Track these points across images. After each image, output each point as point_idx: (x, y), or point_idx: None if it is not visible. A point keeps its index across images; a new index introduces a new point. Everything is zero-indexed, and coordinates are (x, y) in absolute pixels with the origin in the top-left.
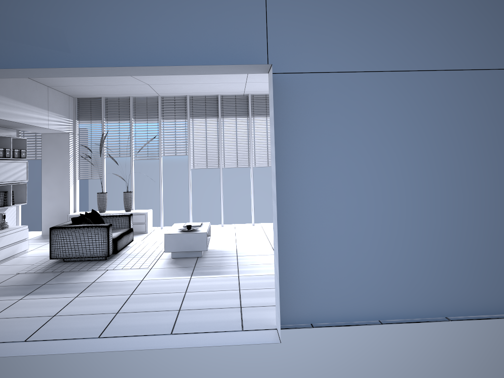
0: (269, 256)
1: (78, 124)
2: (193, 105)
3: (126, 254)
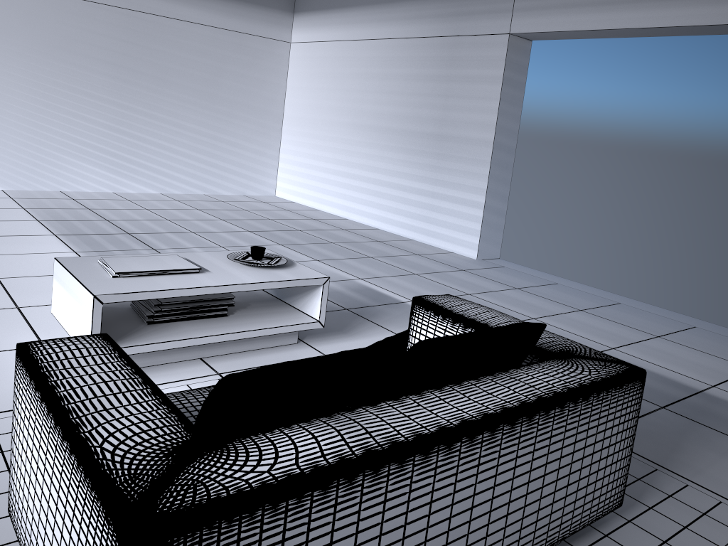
0: None
1: None
2: None
3: None
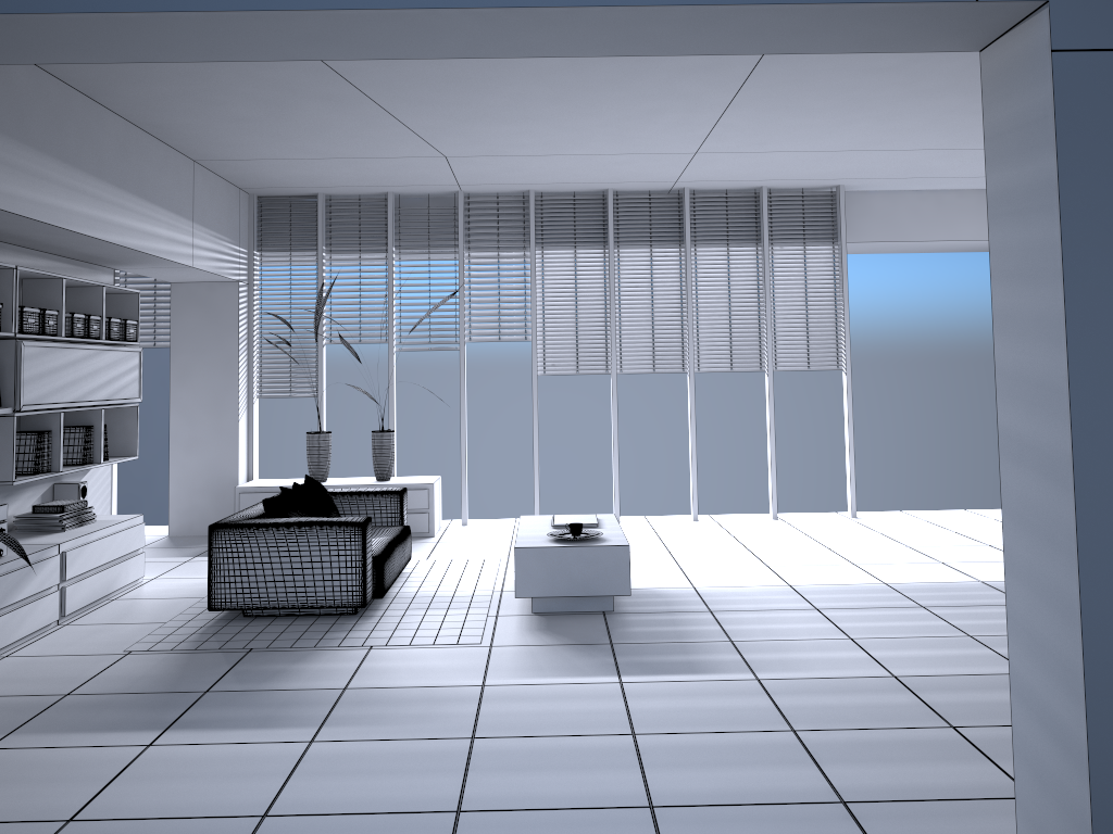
0: (803, 613)
1: (258, 260)
2: (543, 215)
3: (405, 598)
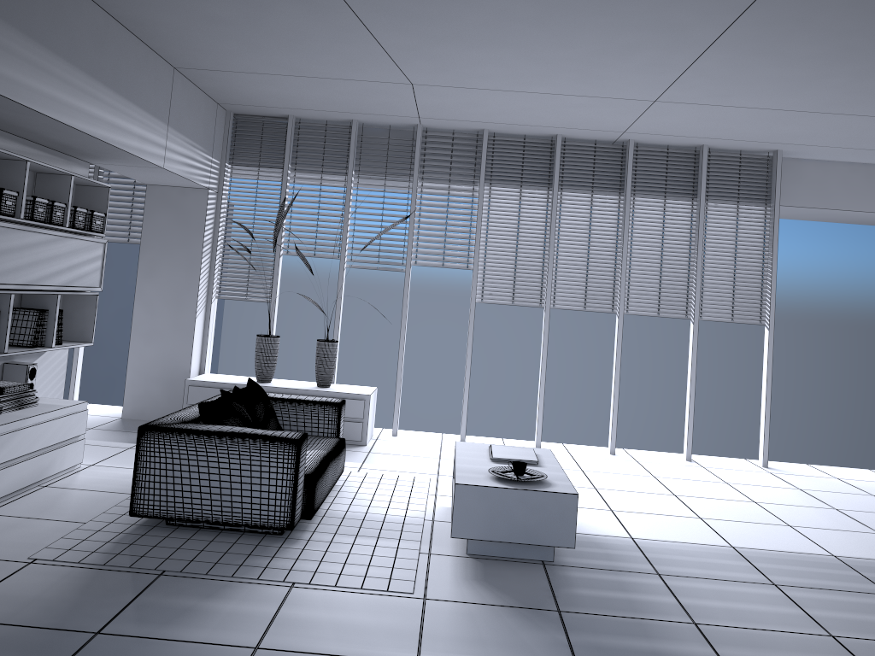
0: (761, 589)
1: (229, 172)
2: (494, 153)
3: (334, 519)
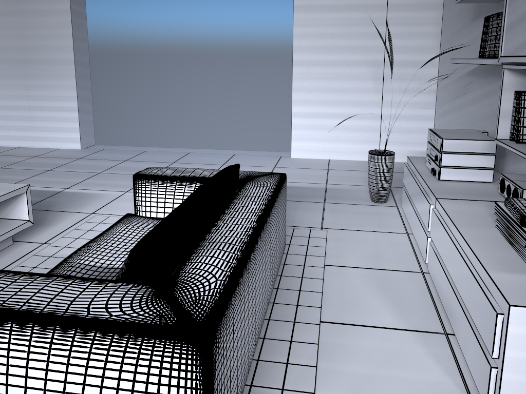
0: None
1: None
2: None
3: None
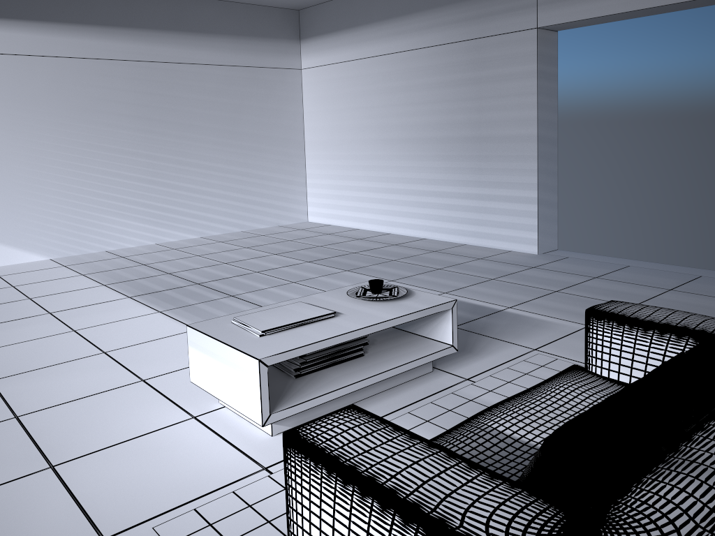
0: None
1: None
2: None
3: None
